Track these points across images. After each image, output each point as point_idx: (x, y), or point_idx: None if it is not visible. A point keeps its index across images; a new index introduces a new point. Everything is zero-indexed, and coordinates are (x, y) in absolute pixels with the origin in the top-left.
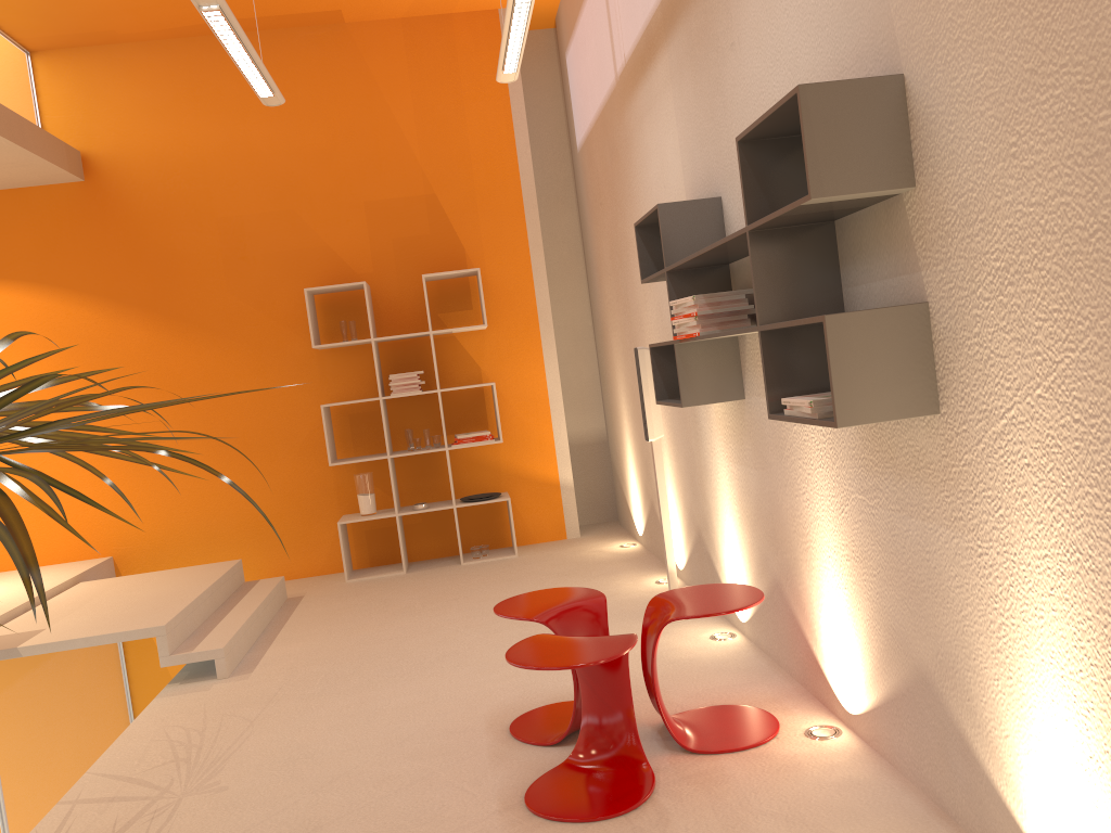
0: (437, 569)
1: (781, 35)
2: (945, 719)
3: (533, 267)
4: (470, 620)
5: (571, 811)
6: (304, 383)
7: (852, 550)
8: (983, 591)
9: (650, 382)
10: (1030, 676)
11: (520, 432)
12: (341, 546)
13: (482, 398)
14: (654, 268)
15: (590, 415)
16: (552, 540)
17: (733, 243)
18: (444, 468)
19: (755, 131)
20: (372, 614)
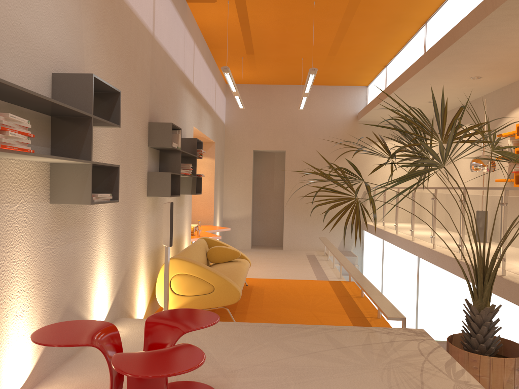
0: None
1: (33, 1)
2: (73, 316)
3: None
4: None
5: (199, 385)
6: None
7: (37, 280)
8: (89, 254)
9: None
10: (97, 270)
11: None
12: None
13: None
14: None
15: None
16: None
17: (63, 109)
18: None
19: (97, 80)
20: None
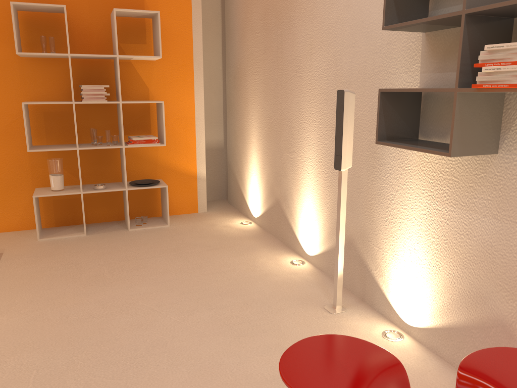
0: (111, 234)
1: None
2: None
3: (193, 20)
4: (159, 297)
5: None
6: (6, 82)
7: None
8: None
9: (349, 121)
10: None
11: (173, 138)
12: (35, 213)
13: (148, 111)
14: (396, 17)
15: (214, 130)
16: (188, 213)
17: None
18: (116, 158)
19: None
20: (68, 281)
